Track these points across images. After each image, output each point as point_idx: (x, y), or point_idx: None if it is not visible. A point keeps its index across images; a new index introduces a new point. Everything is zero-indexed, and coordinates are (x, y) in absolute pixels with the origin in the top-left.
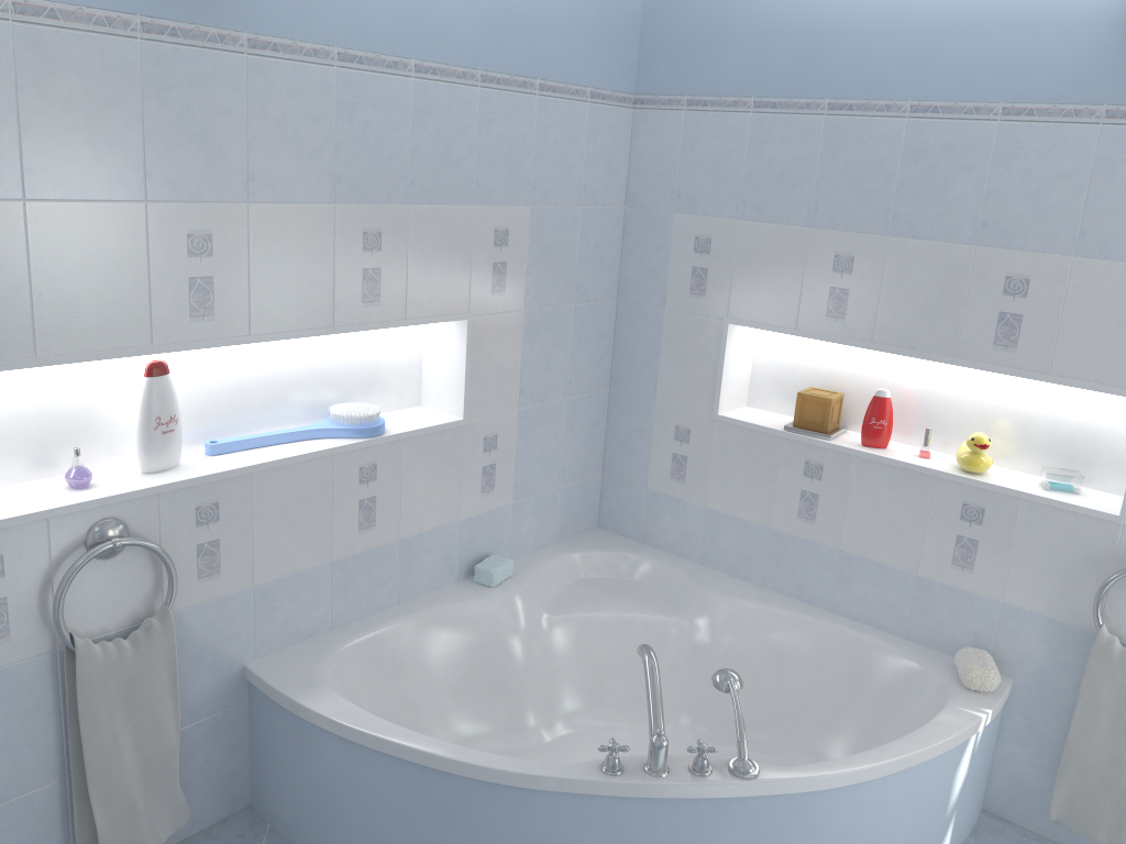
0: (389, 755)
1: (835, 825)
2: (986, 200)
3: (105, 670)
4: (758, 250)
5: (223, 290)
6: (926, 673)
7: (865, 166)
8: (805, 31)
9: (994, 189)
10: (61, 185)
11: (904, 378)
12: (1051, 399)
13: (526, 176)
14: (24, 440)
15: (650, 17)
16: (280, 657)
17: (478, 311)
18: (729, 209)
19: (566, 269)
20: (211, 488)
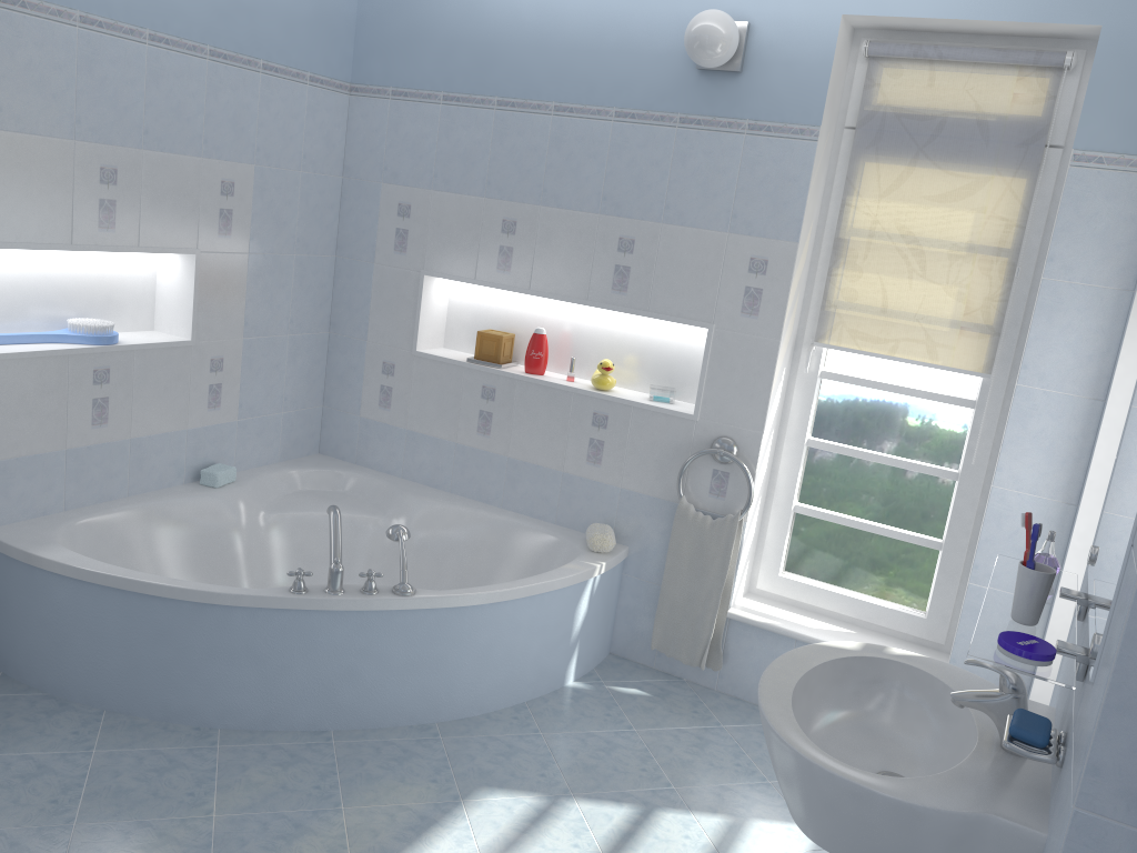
0: (112, 589)
1: (476, 637)
2: (606, 180)
3: None
4: (446, 215)
5: None
6: (566, 544)
7: (524, 151)
8: (480, 43)
9: (611, 172)
10: None
11: (559, 321)
12: (658, 335)
13: (250, 139)
14: None
15: (363, 20)
16: (16, 526)
17: (206, 249)
18: (425, 181)
19: (288, 223)
20: None
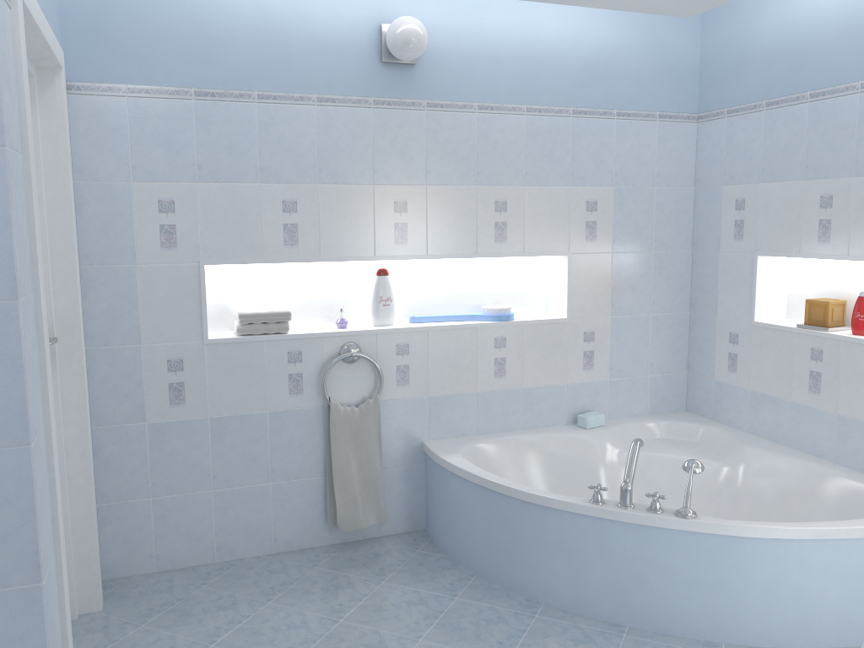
0: (478, 485)
1: (759, 569)
2: None
3: (343, 419)
4: (773, 201)
5: (412, 230)
6: None
7: (835, 131)
8: (793, 50)
9: None
10: (334, 177)
11: None
12: None
13: (609, 168)
14: (321, 305)
15: (704, 63)
16: (442, 441)
17: (576, 251)
18: (754, 177)
19: (645, 228)
20: (405, 335)
